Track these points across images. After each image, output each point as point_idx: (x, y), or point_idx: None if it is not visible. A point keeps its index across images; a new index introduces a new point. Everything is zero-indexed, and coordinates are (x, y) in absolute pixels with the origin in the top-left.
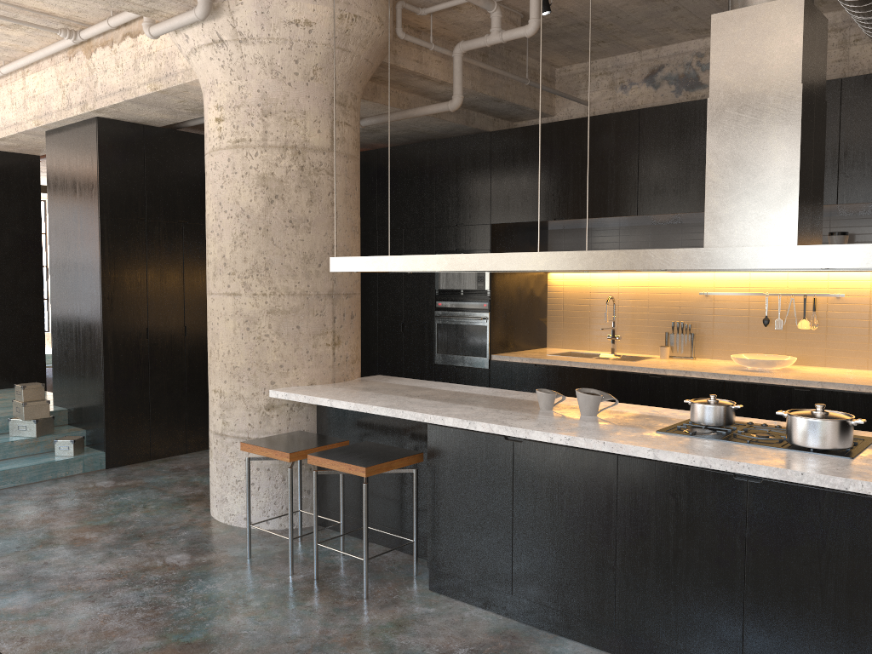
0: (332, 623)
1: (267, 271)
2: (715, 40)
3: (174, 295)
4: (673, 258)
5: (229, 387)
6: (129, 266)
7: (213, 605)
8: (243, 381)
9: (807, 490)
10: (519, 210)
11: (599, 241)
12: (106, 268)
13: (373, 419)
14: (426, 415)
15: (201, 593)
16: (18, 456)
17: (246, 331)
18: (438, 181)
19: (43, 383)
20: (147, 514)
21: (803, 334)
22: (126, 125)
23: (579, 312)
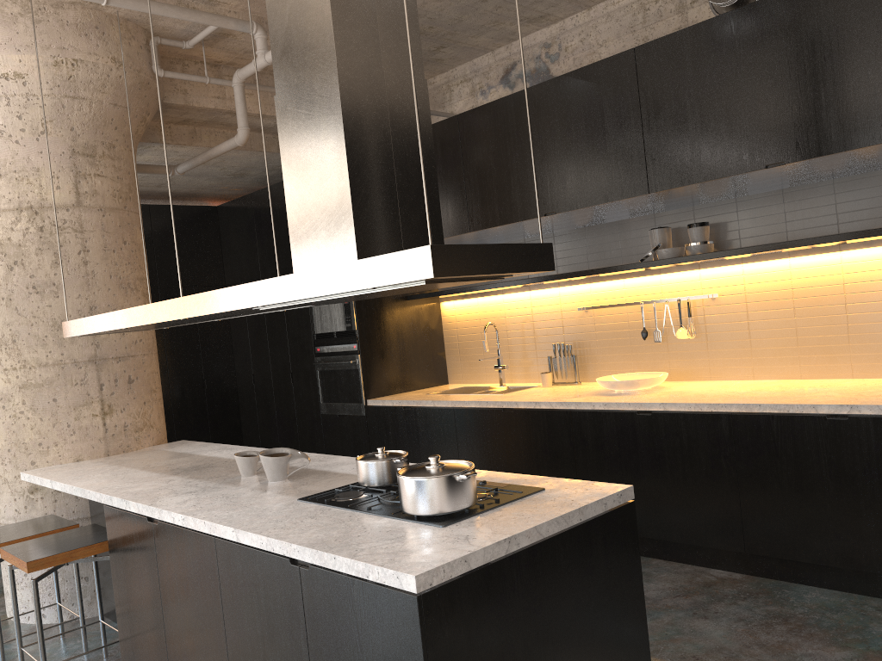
0: None
1: (15, 343)
2: (272, 26)
3: None
4: (262, 292)
5: None
6: None
7: None
8: (5, 464)
9: (341, 578)
10: None
11: None
12: None
13: None
14: (102, 494)
15: None
16: None
17: (2, 410)
18: None
19: None
20: None
21: (684, 344)
22: None
23: (472, 342)
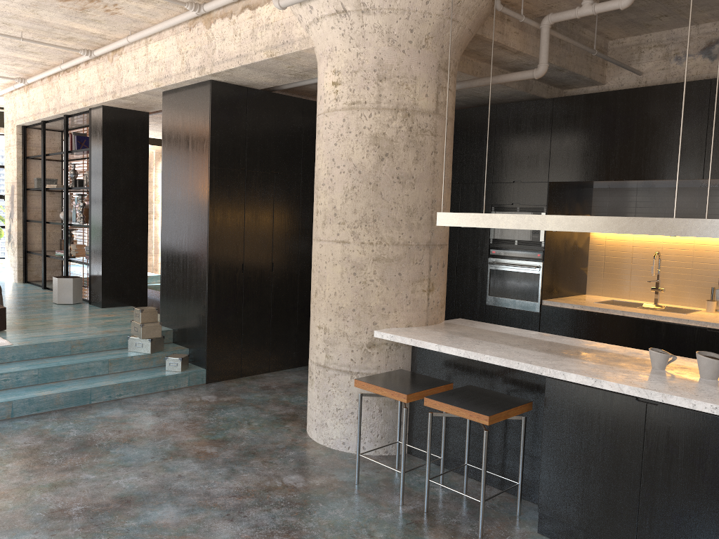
0: None
1: (375, 222)
2: None
3: (265, 235)
4: None
5: (334, 325)
6: (230, 210)
7: (340, 534)
8: (347, 321)
9: None
10: (578, 170)
11: (645, 200)
12: (213, 211)
13: (471, 363)
14: (544, 368)
15: (326, 520)
16: (135, 369)
17: (353, 276)
18: (497, 142)
19: (144, 303)
20: (253, 431)
21: None
22: (233, 87)
23: (620, 264)
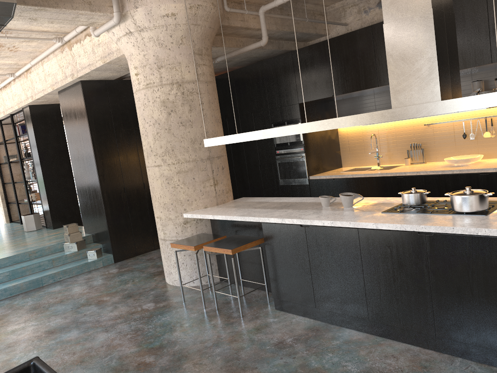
0: (224, 331)
1: (173, 151)
2: None
3: (135, 167)
4: (375, 117)
5: (163, 215)
6: (109, 156)
7: (165, 328)
8: (170, 211)
9: (457, 236)
10: (313, 93)
11: (363, 103)
12: (98, 159)
13: (238, 222)
14: (260, 218)
15: (159, 322)
16: (70, 261)
17: (167, 184)
18: (267, 84)
19: (80, 222)
20: (134, 284)
21: (487, 140)
22: (96, 82)
23: (357, 145)
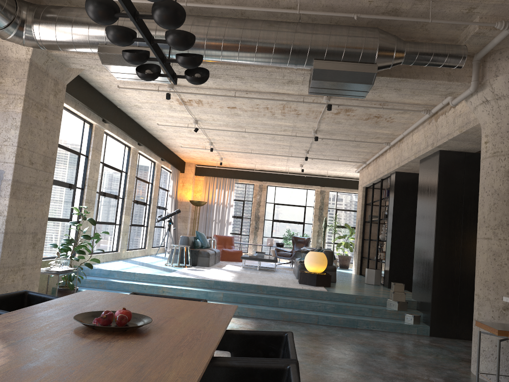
0: None
1: (507, 225)
2: None
3: None
4: None
5: (482, 293)
6: (451, 227)
7: None
8: (489, 290)
9: None
10: None
11: None
12: (438, 227)
13: None
14: None
15: None
16: (387, 317)
17: (493, 260)
18: None
19: None
20: (435, 359)
21: None
22: (455, 153)
23: None
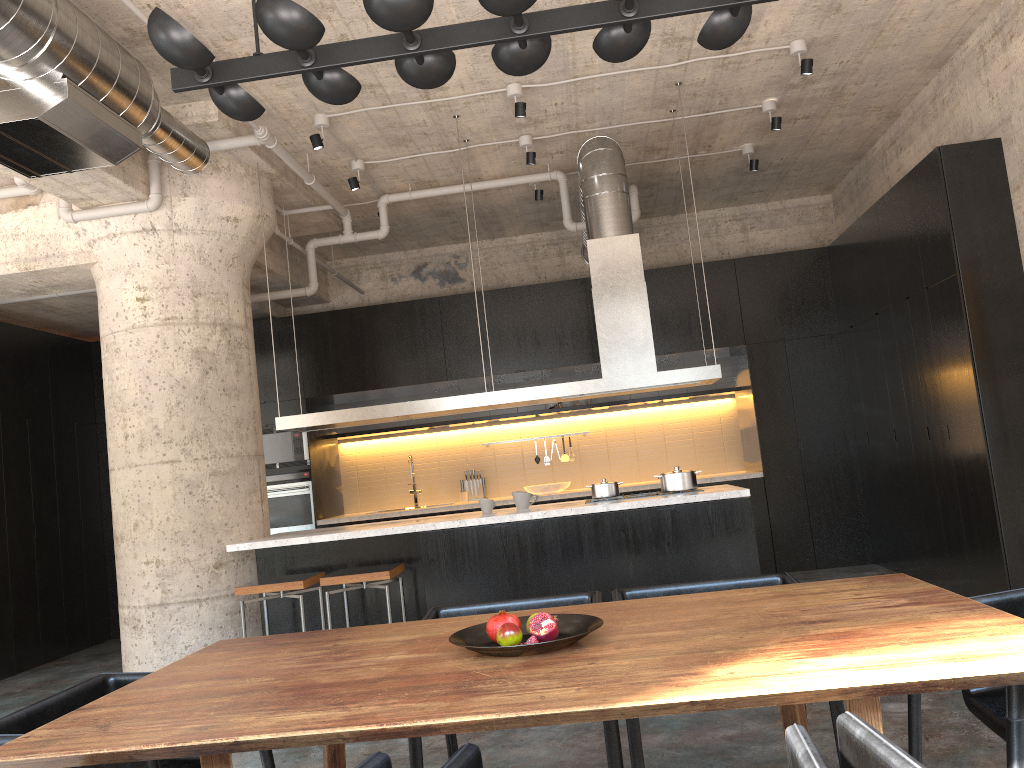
0: None
1: (207, 436)
2: (591, 255)
3: None
4: (587, 386)
5: (170, 554)
6: None
7: None
8: (188, 545)
9: (699, 504)
10: (335, 384)
11: None
12: None
13: (329, 555)
14: (417, 525)
15: None
16: None
17: (189, 495)
18: None
19: None
20: None
21: (565, 465)
22: None
23: (374, 475)
